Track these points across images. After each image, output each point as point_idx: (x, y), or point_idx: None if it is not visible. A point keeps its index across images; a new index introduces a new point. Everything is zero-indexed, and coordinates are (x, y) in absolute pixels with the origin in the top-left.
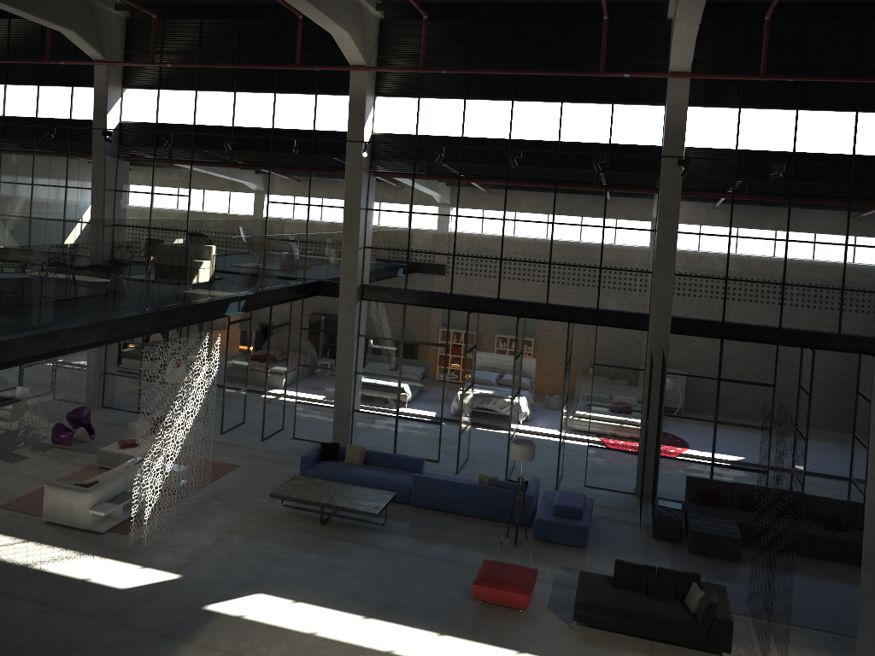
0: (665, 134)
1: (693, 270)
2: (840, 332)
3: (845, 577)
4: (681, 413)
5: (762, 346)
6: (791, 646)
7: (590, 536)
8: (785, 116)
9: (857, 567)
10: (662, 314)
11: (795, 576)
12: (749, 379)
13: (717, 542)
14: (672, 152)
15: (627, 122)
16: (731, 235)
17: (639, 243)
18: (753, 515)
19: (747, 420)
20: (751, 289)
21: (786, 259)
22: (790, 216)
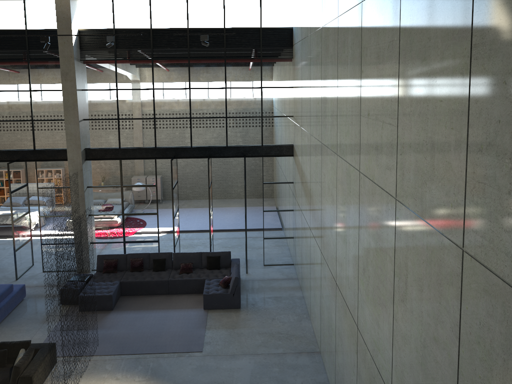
0: (57, 20)
1: (96, 115)
2: (192, 146)
3: (180, 305)
4: (101, 212)
5: (146, 161)
6: (97, 374)
7: (10, 315)
8: (143, 4)
9: (194, 295)
10: (75, 148)
11: (144, 313)
12: (141, 183)
13: (96, 301)
14: (64, 33)
15: (37, 13)
16: (118, 88)
17: (57, 100)
18: (136, 273)
19: (142, 210)
20: (135, 124)
21: (154, 101)
22: (154, 72)
